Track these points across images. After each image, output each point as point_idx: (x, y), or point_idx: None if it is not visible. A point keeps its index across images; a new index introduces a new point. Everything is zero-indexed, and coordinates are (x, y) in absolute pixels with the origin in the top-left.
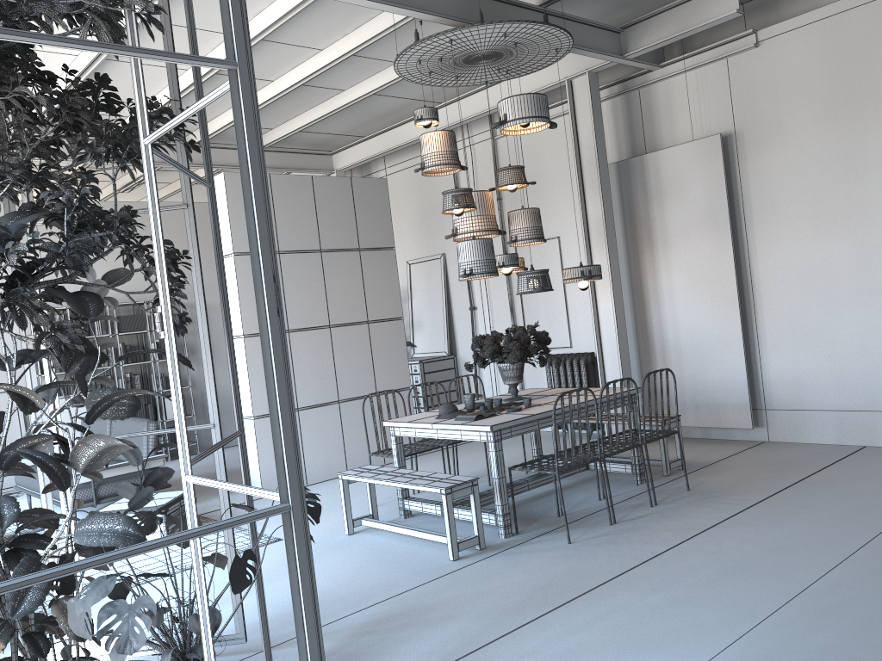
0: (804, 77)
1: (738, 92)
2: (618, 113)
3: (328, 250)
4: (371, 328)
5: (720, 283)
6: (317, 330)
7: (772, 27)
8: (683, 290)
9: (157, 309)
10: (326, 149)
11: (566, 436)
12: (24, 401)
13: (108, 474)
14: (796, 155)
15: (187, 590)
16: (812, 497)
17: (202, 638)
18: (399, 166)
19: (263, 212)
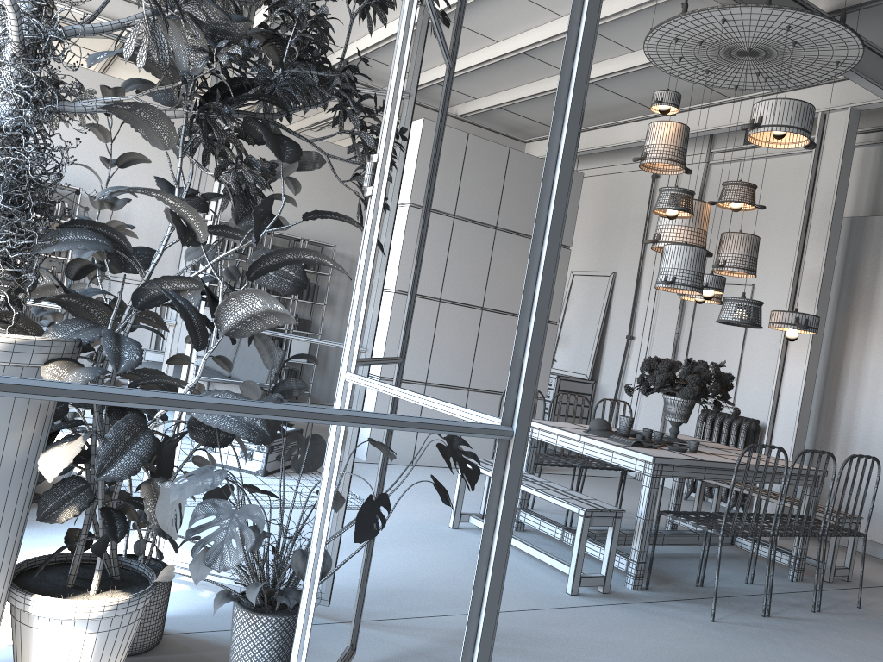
0: None
1: None
2: (868, 164)
3: (503, 230)
4: None
5: None
6: (468, 308)
7: None
8: None
9: (371, 158)
10: (520, 136)
11: None
12: (185, 230)
13: (223, 388)
14: None
15: (272, 529)
16: None
17: (306, 582)
18: (592, 171)
19: (597, 1)
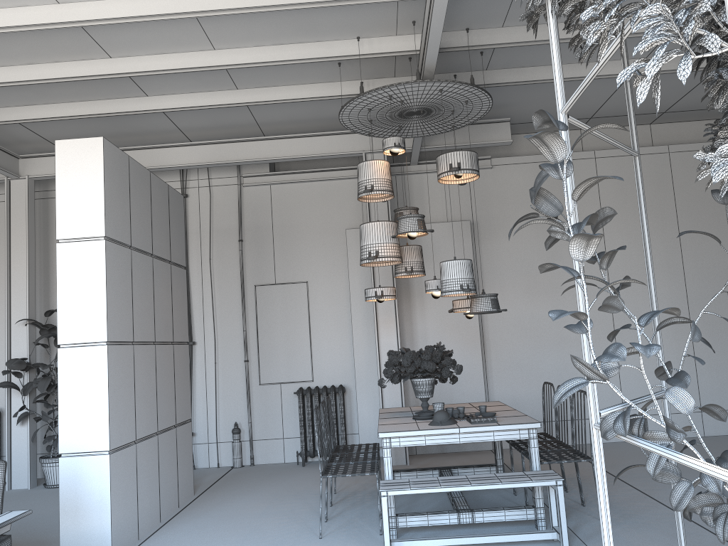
0: (521, 195)
1: (476, 195)
2: None
3: (155, 257)
4: (175, 350)
5: (466, 328)
6: (149, 345)
7: (501, 158)
8: (435, 332)
9: None
10: None
11: (313, 464)
12: None
13: None
14: (516, 244)
15: None
16: (636, 471)
17: None
18: None
19: None
